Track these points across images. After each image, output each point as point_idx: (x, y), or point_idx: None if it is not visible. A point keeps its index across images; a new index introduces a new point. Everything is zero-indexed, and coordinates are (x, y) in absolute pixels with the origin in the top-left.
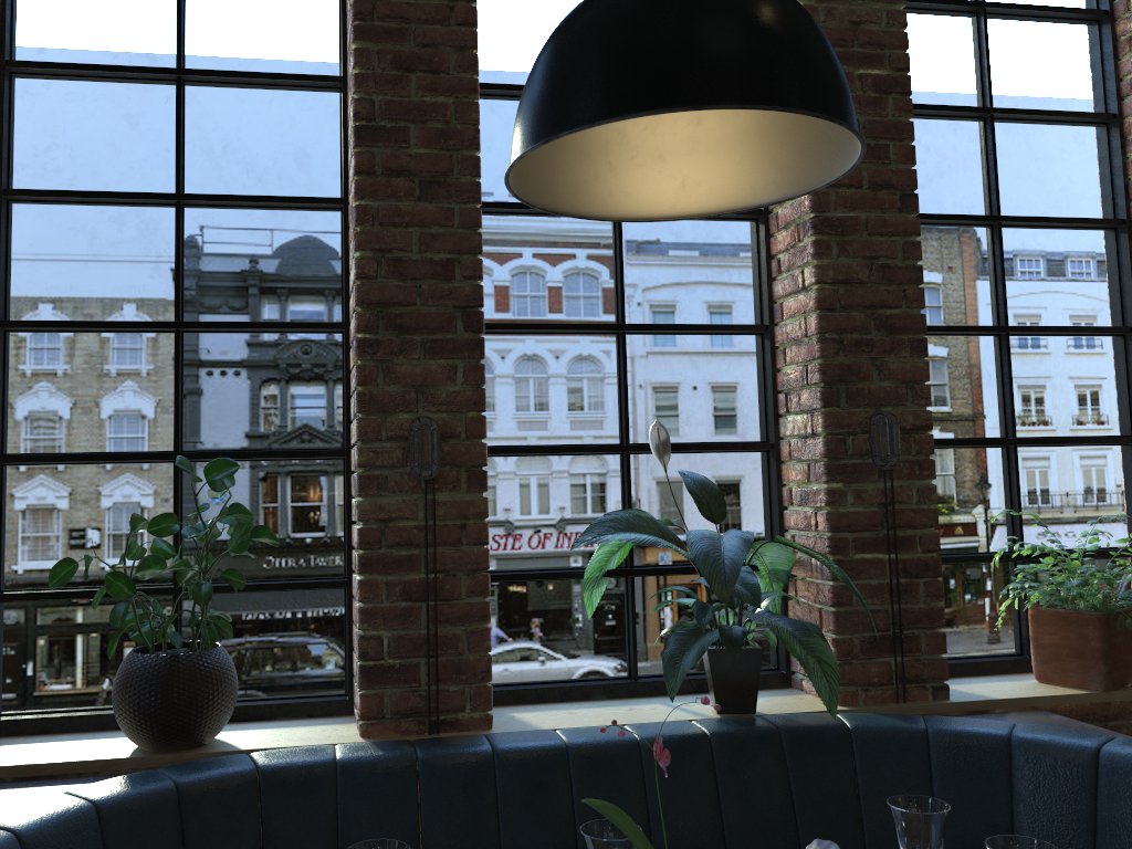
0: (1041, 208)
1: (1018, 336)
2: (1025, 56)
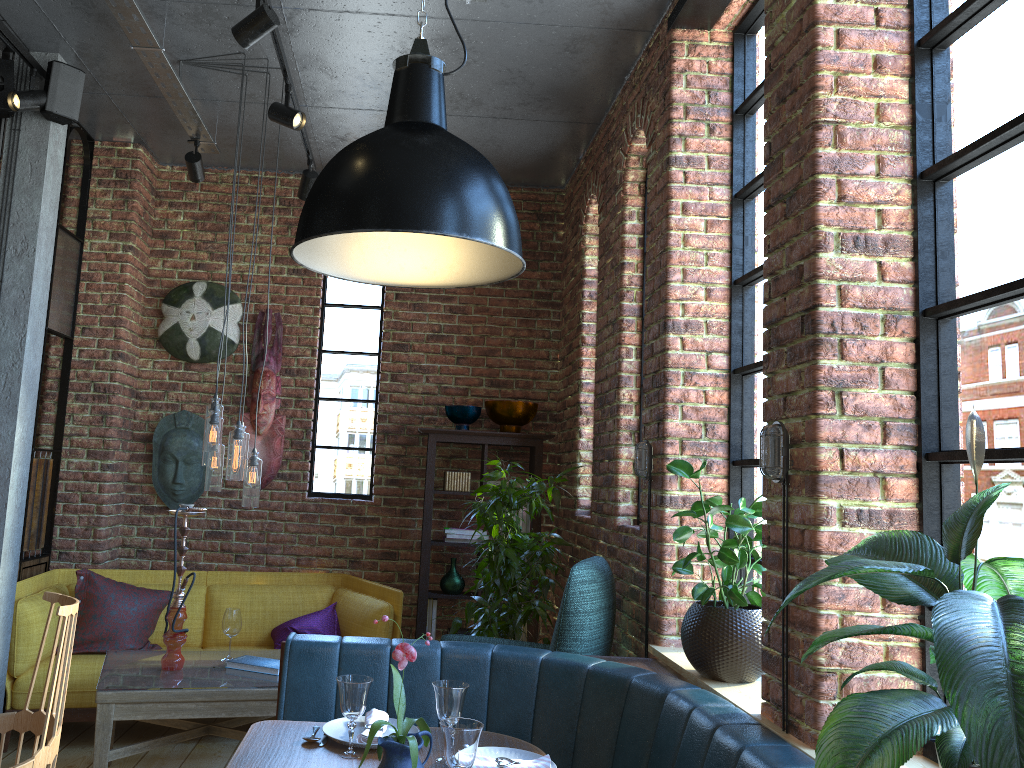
0: None
1: None
2: None
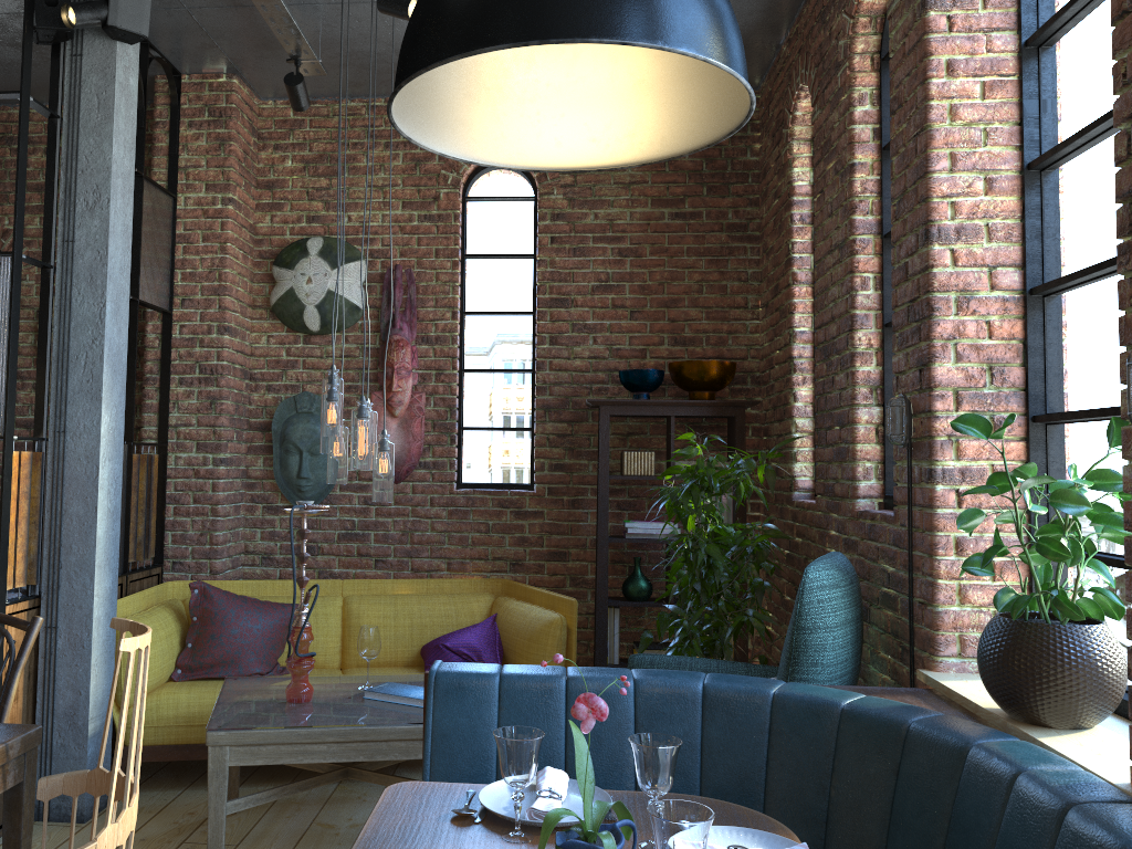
0: None
1: None
2: None
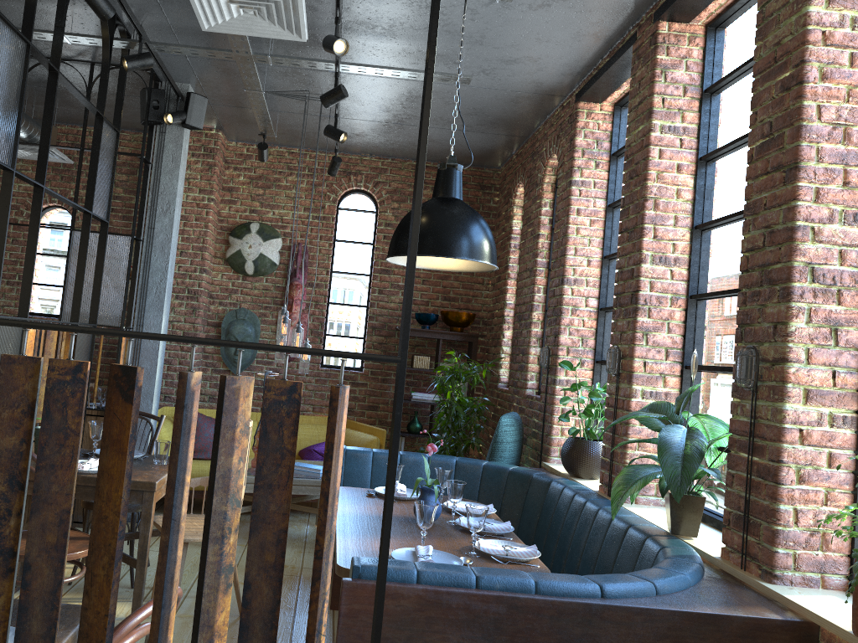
0: None
1: None
2: None
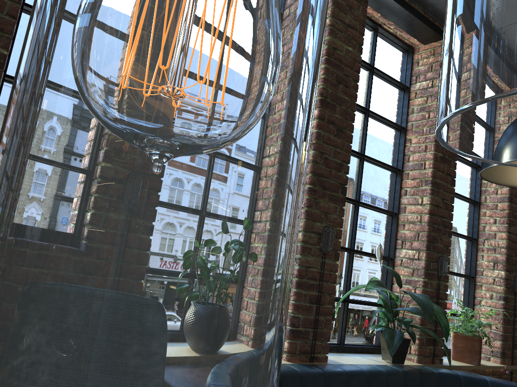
0: (460, 191)
1: None
2: None
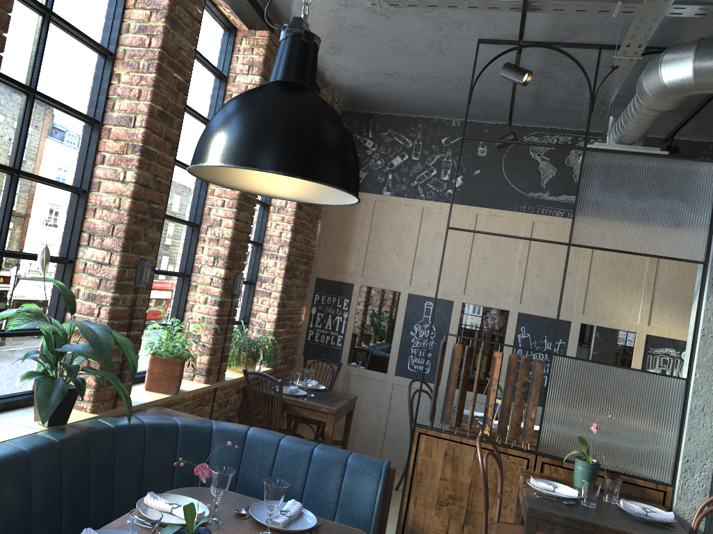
0: (186, 159)
1: (165, 219)
2: (199, 83)
